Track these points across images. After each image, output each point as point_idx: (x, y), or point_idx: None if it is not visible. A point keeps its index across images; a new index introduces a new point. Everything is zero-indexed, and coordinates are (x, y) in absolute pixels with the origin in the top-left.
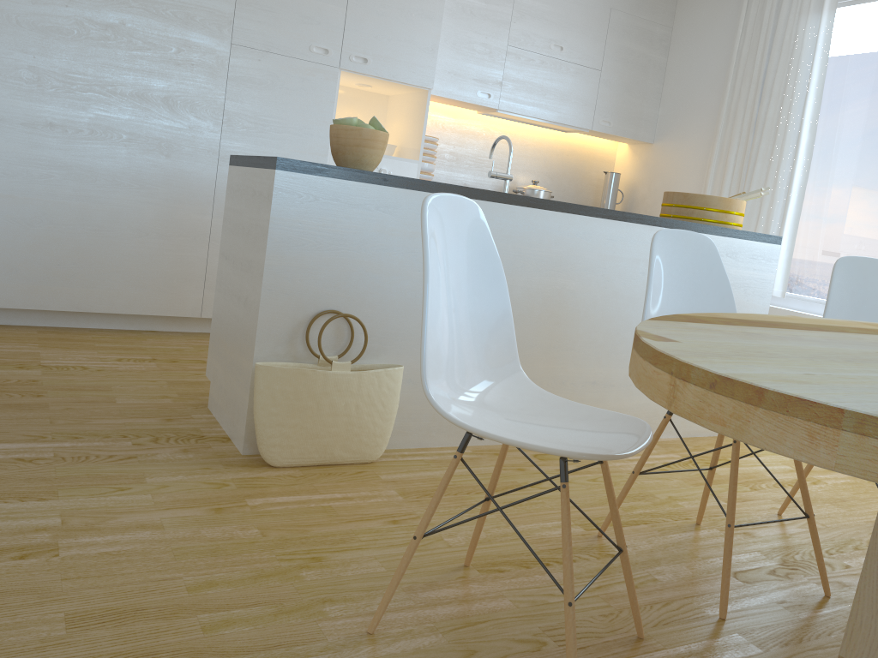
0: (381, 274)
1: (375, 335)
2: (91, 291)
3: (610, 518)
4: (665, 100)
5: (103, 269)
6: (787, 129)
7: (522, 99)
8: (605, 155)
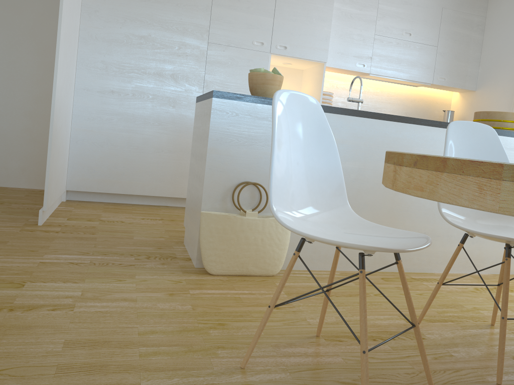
0: None
1: None
2: (132, 183)
3: (423, 314)
4: (483, 63)
5: (139, 170)
6: None
7: (385, 67)
8: (444, 100)
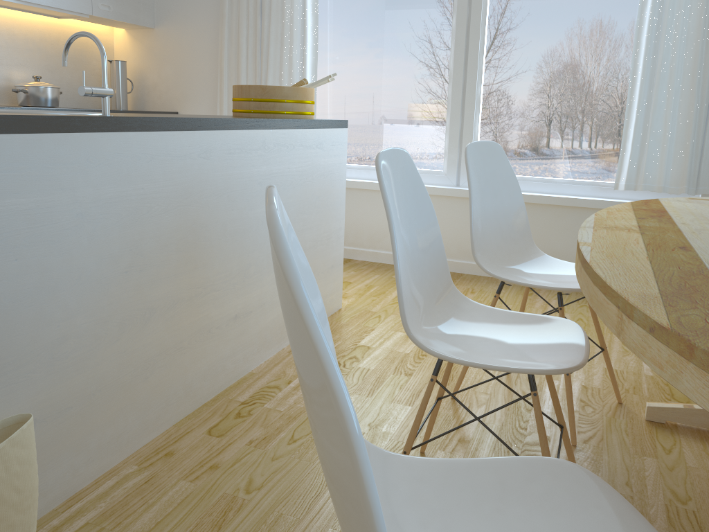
0: None
1: None
2: None
3: None
4: None
5: None
6: (293, 12)
7: None
8: (103, 42)
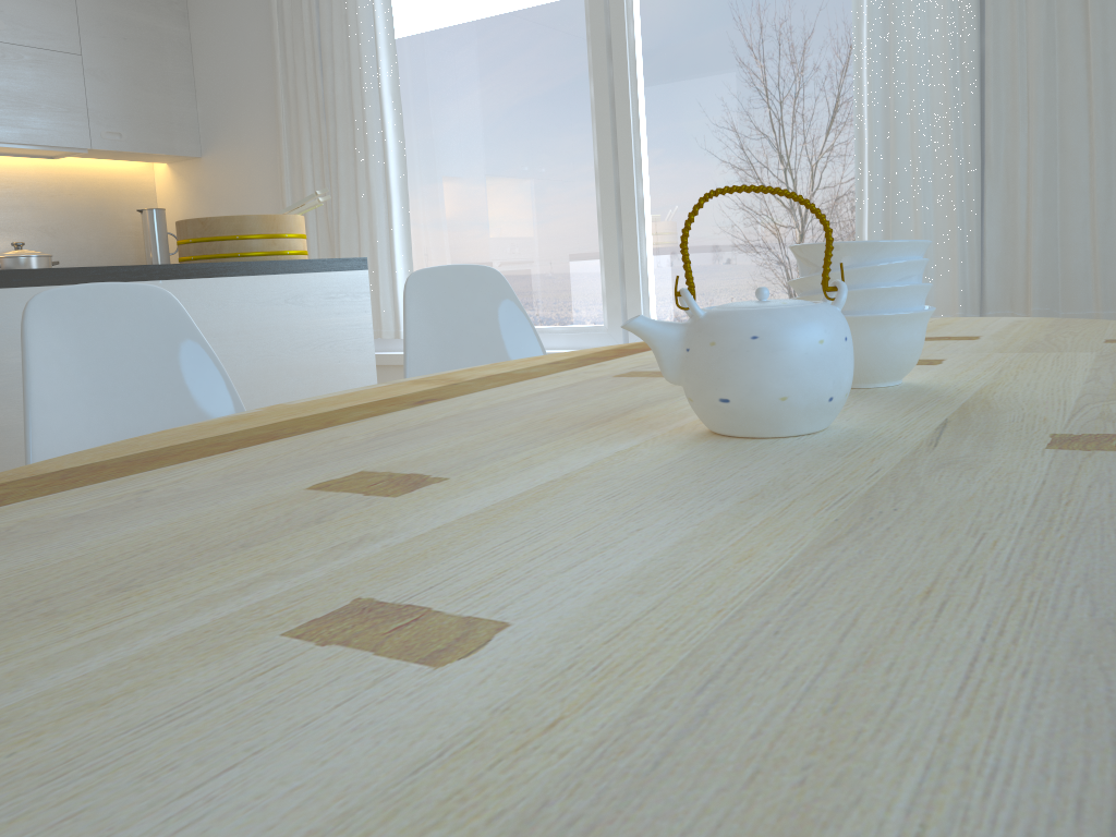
0: None
1: None
2: None
3: None
4: (203, 91)
5: None
6: (365, 108)
7: None
8: (138, 185)
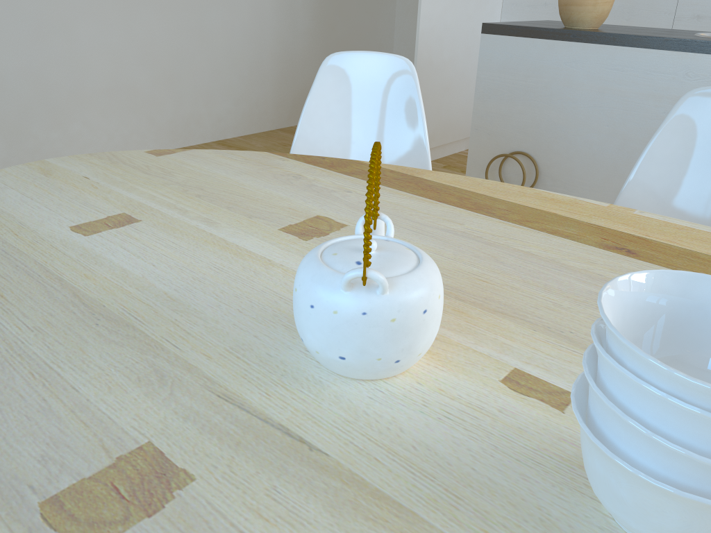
0: (568, 126)
1: (560, 180)
2: None
3: None
4: None
5: None
6: None
7: None
8: None
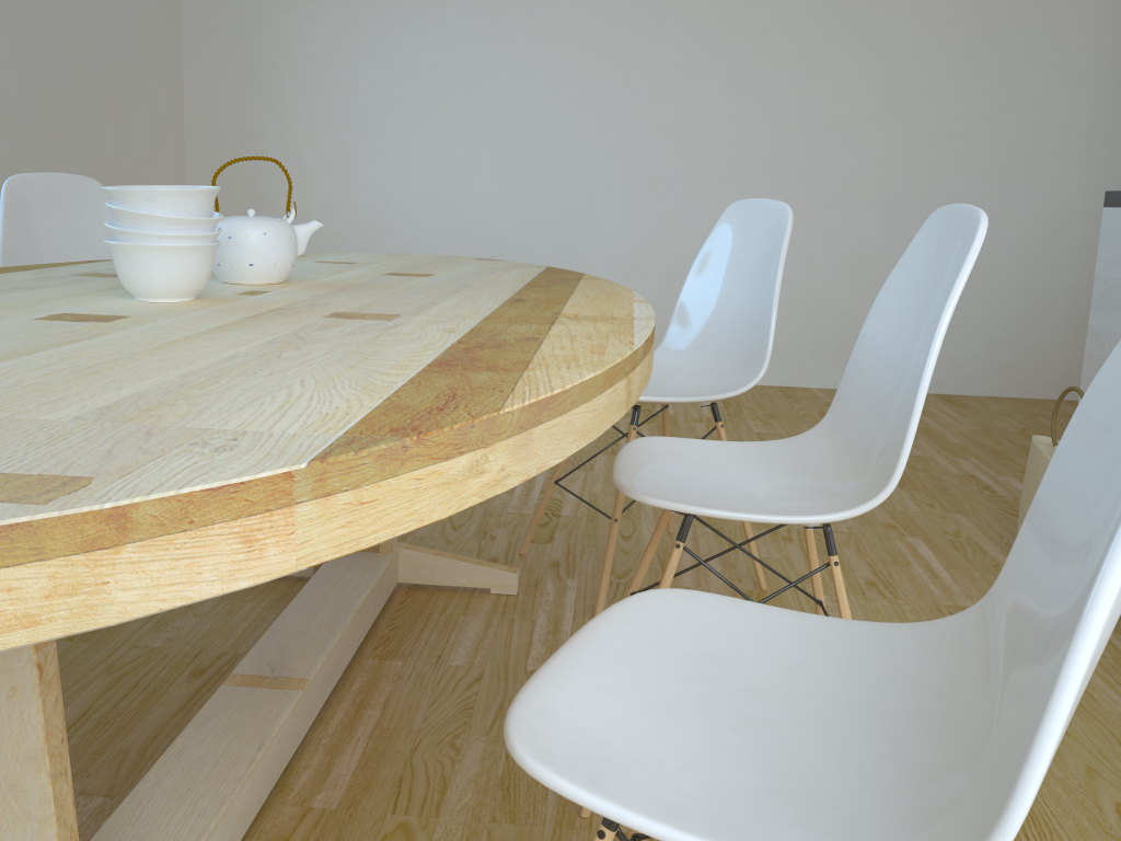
0: None
1: None
2: None
3: None
4: None
5: None
6: None
7: None
8: None
